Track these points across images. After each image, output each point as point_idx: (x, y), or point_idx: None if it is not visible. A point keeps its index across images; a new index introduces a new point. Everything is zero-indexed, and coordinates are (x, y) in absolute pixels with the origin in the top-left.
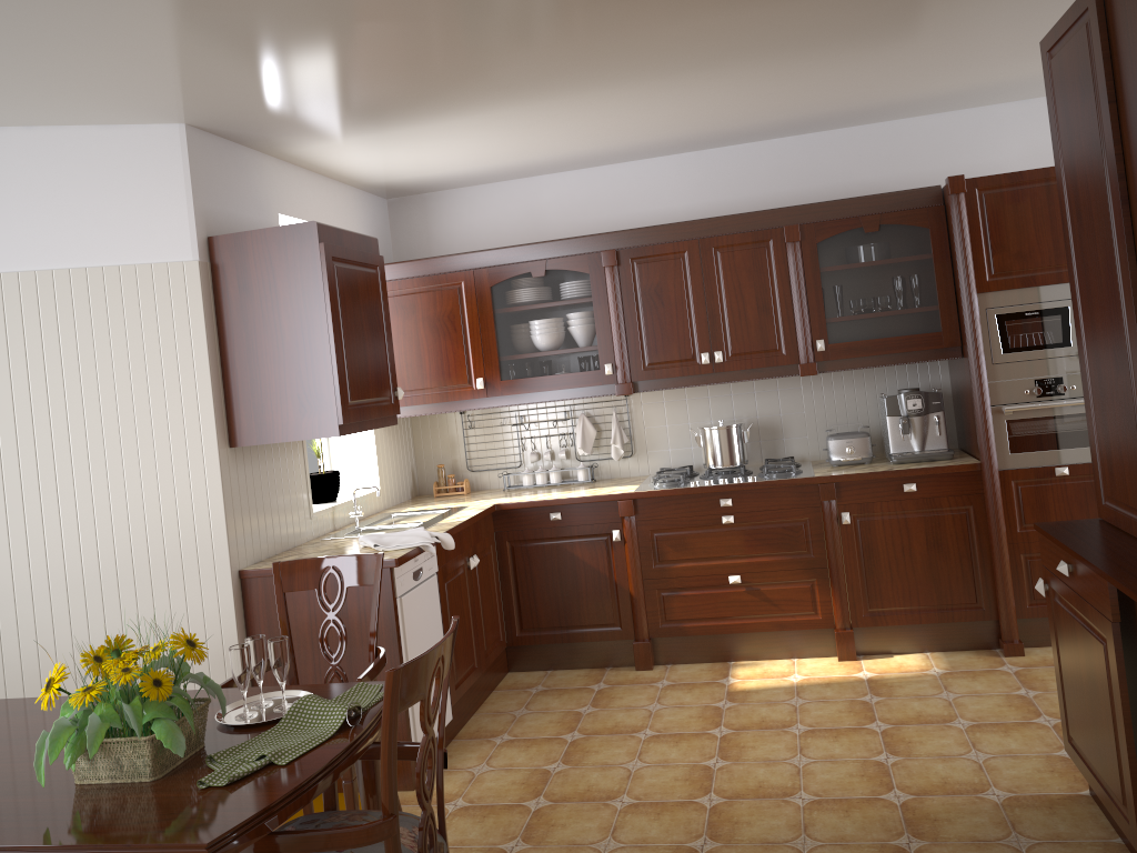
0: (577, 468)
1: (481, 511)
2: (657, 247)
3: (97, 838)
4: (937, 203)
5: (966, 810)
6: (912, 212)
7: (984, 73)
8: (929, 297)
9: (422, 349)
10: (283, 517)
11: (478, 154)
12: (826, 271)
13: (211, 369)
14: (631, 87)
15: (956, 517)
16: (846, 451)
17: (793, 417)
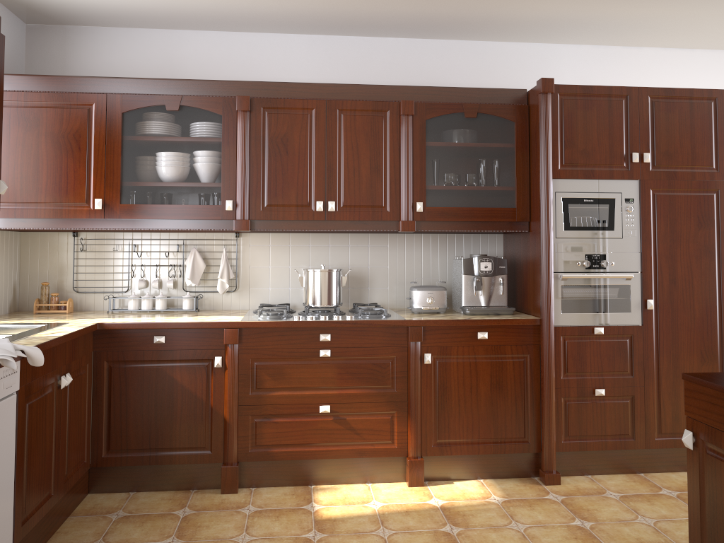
0: (184, 297)
1: (81, 328)
2: (289, 101)
3: None
4: (523, 103)
5: None
6: (503, 107)
7: (576, 0)
8: (510, 178)
9: (41, 163)
10: None
11: None
12: (431, 145)
13: None
14: None
15: (516, 363)
16: (427, 301)
17: (378, 270)
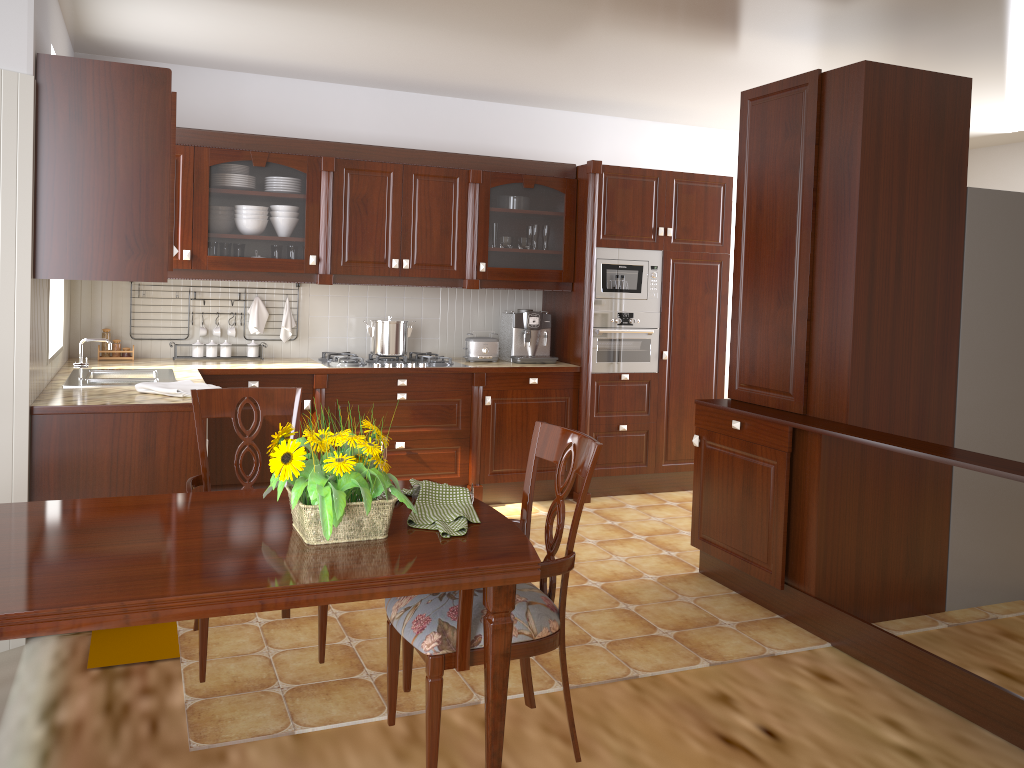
0: (250, 345)
1: (199, 373)
2: (369, 163)
3: (437, 567)
4: (572, 177)
5: (641, 586)
6: (556, 180)
7: (623, 93)
8: (558, 244)
9: None
10: (41, 358)
11: (231, 41)
12: (494, 211)
13: (32, 193)
14: (433, 30)
15: (559, 404)
16: (482, 351)
17: (431, 321)
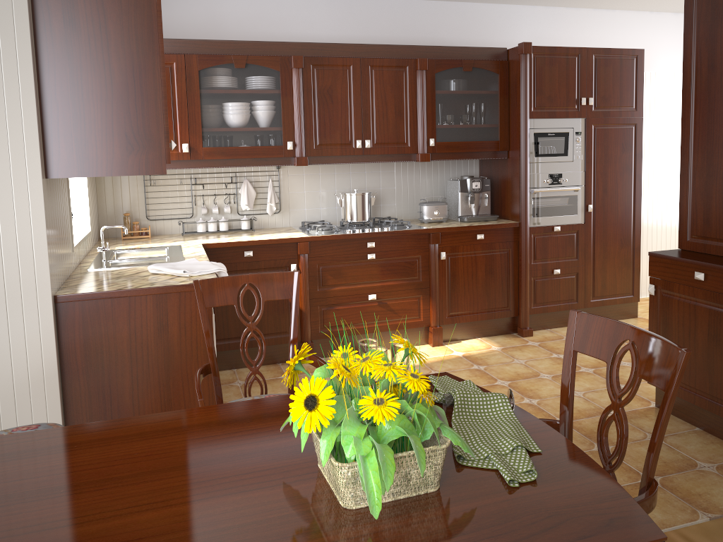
0: (243, 219)
1: (203, 248)
2: (332, 59)
3: None
4: (504, 59)
5: None
6: (491, 62)
7: None
8: (495, 118)
9: None
10: (65, 248)
11: None
12: (439, 93)
13: (35, 98)
14: None
15: (502, 255)
16: (434, 213)
17: (388, 190)
